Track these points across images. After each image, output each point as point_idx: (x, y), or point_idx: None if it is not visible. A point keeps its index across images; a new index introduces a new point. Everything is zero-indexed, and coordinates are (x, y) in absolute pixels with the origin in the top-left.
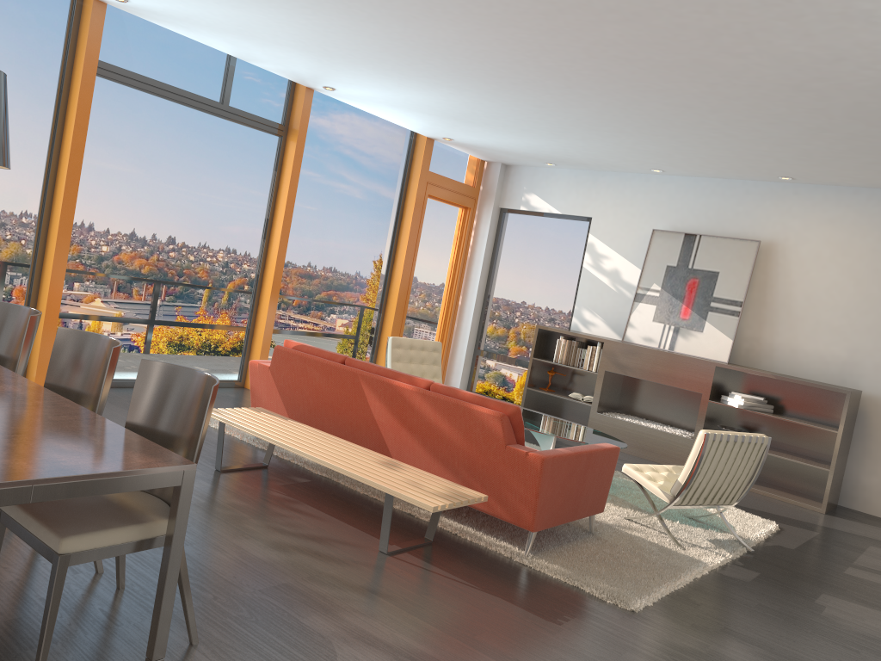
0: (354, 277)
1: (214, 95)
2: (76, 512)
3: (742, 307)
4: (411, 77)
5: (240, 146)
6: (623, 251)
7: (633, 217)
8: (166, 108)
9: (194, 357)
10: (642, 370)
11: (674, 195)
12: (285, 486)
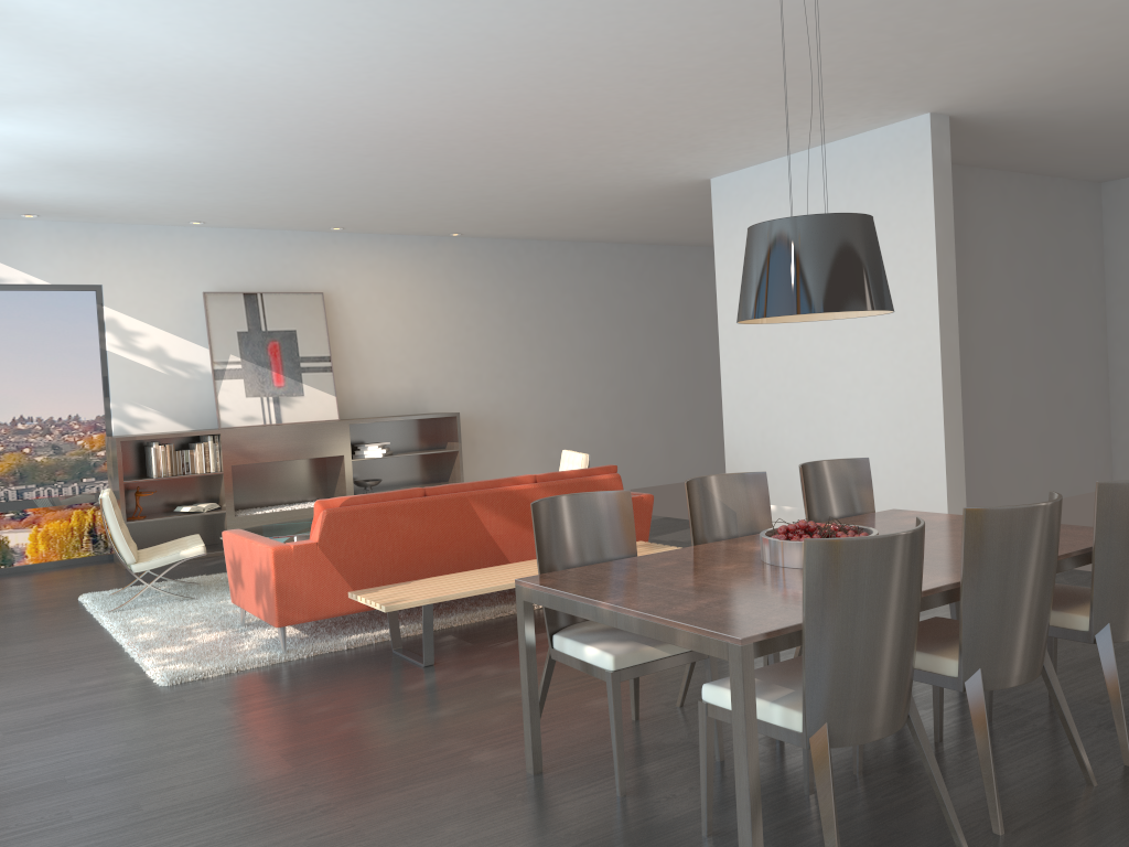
0: None
1: None
2: None
3: (332, 362)
4: (179, 126)
5: None
6: (162, 323)
7: (164, 280)
8: None
9: None
10: (275, 451)
11: (209, 250)
12: (477, 642)
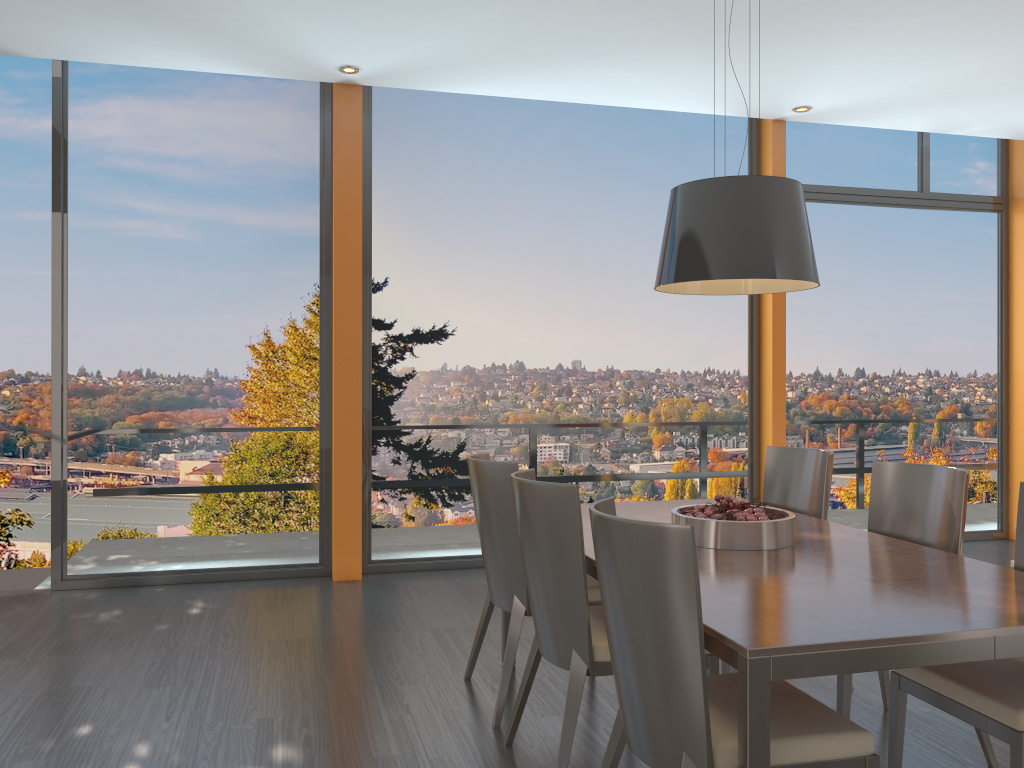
0: None
1: (910, 185)
2: (1004, 679)
3: None
4: None
5: (950, 236)
6: None
7: None
8: (859, 214)
9: None
10: None
11: None
12: None
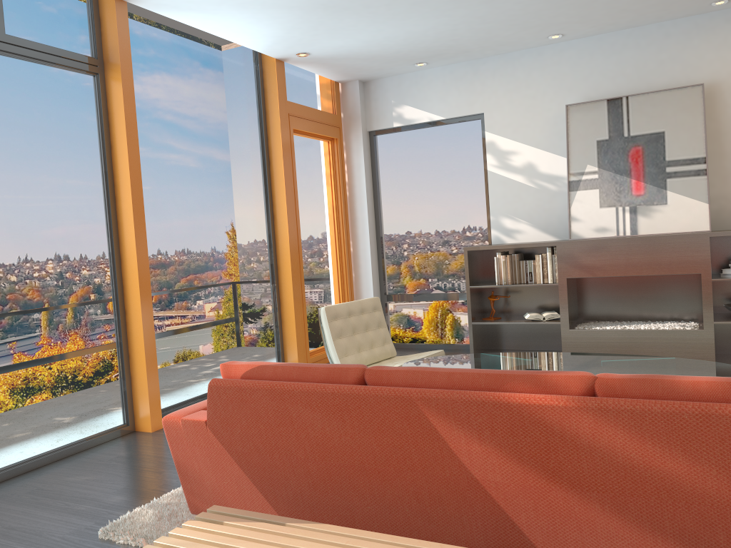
0: (234, 247)
1: None
2: None
3: (707, 163)
4: None
5: (40, 94)
6: (532, 141)
7: (534, 99)
8: None
9: (51, 415)
10: (614, 266)
11: (577, 62)
12: None
